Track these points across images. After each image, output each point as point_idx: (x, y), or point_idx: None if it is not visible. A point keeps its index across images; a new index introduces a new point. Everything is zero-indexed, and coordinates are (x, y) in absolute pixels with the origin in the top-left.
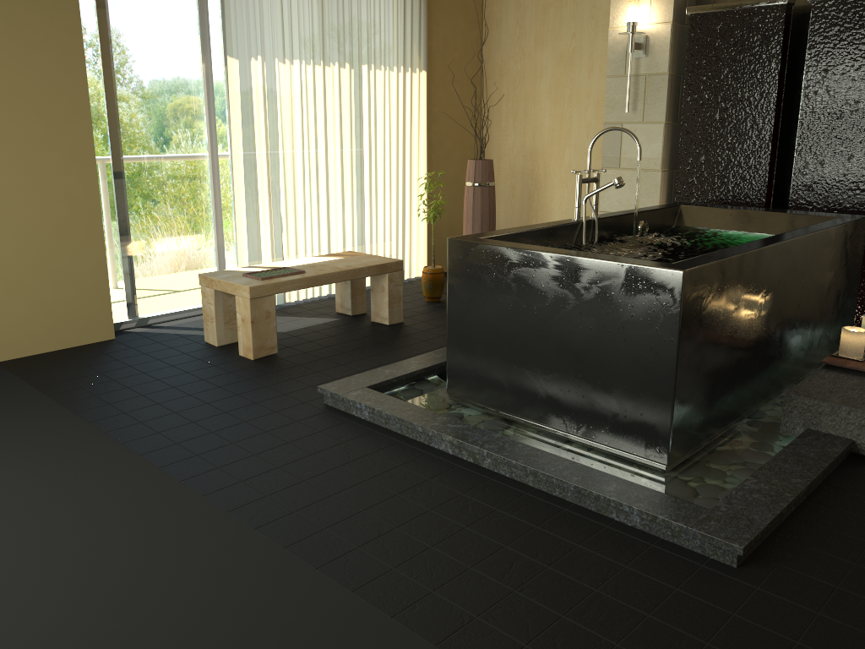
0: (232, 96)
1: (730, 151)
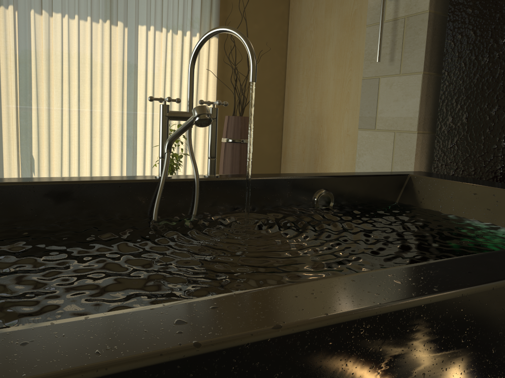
0: None
1: (504, 106)
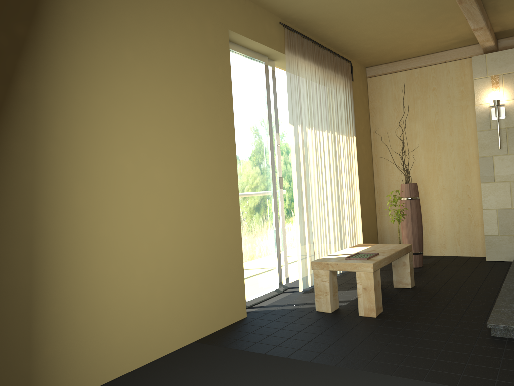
0: (291, 148)
1: None
